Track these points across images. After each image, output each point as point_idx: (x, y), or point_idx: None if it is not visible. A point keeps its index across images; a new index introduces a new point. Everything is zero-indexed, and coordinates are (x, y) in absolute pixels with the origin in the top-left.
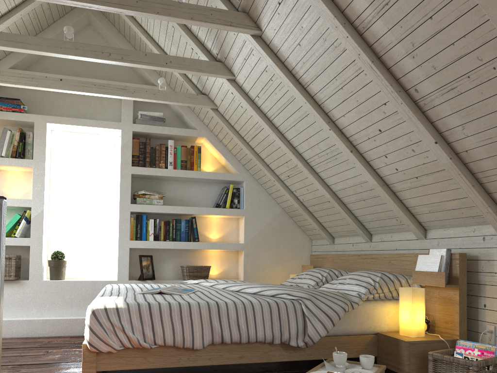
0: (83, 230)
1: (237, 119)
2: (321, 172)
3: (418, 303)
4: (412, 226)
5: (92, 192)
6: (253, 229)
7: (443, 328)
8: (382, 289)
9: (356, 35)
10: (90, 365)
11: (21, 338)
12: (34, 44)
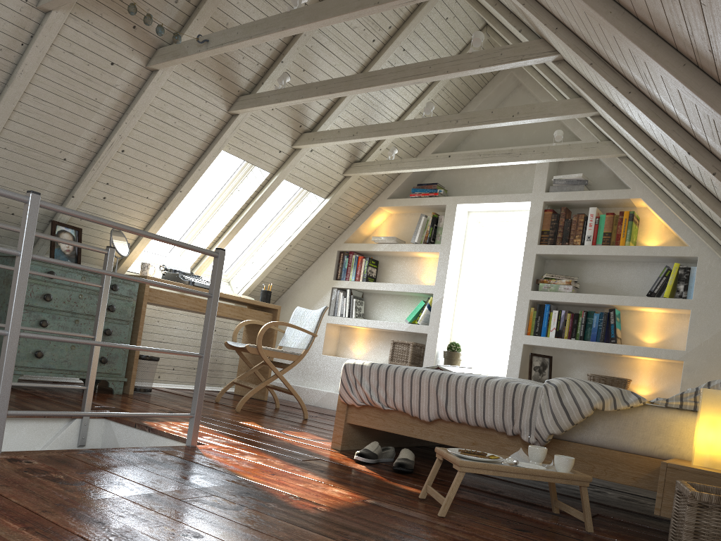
0: (492, 324)
1: None
2: None
3: (712, 414)
4: None
5: (507, 279)
6: (703, 331)
7: None
8: None
9: (571, 37)
10: (341, 415)
11: None
12: (395, 129)
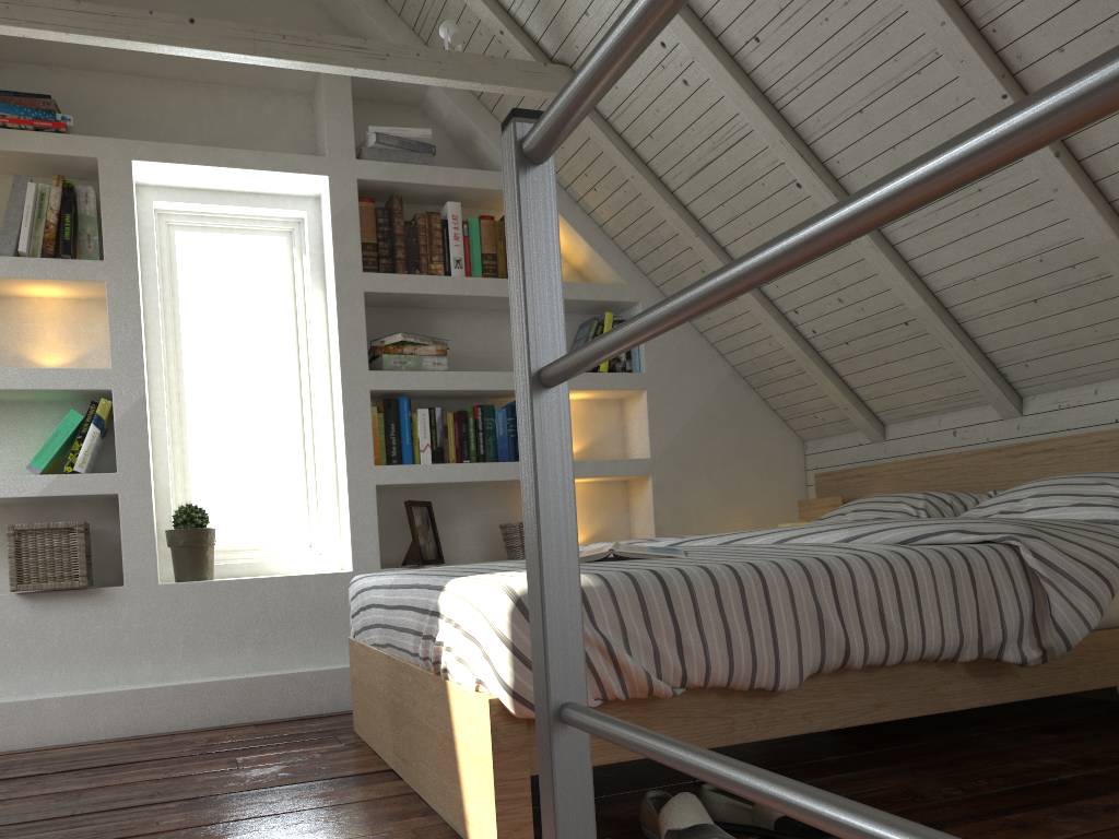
0: (238, 453)
1: (657, 125)
2: (909, 241)
3: None
4: None
5: (252, 350)
6: (668, 423)
7: None
8: None
9: None
10: (514, 760)
11: (126, 740)
12: None
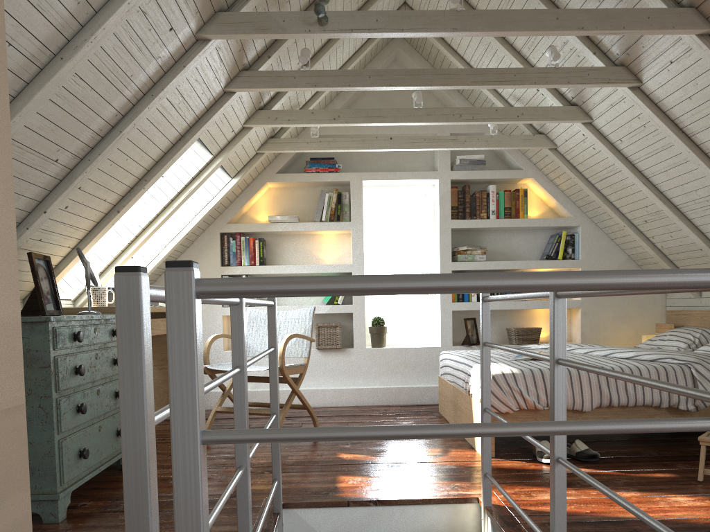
0: None
1: (583, 160)
2: (695, 219)
3: None
4: None
5: (403, 249)
6: None
7: None
8: None
9: None
10: None
11: (353, 407)
12: (389, 116)
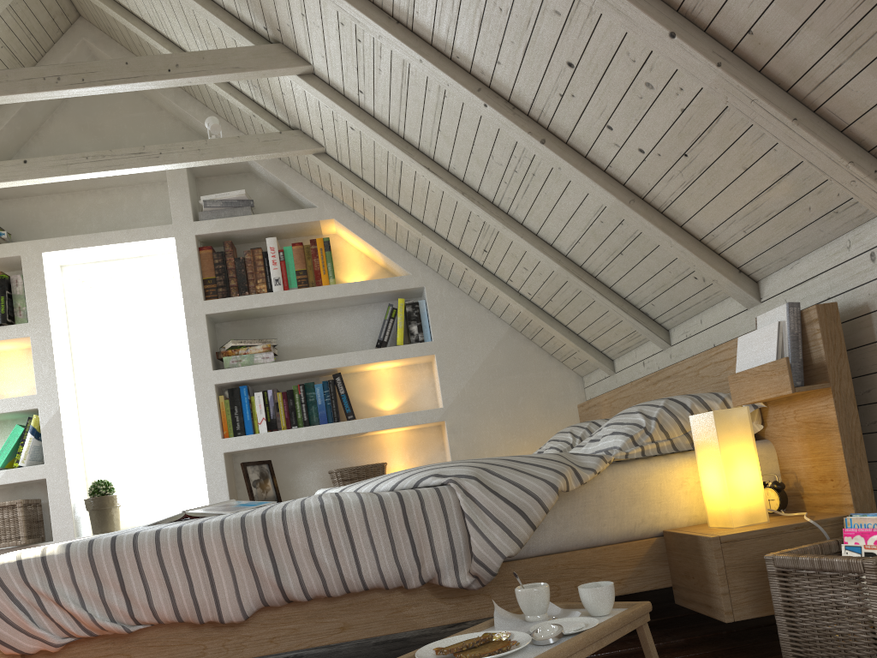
0: (150, 437)
1: (360, 160)
2: (527, 219)
3: (735, 445)
4: (723, 280)
5: (156, 364)
6: (457, 378)
7: (819, 496)
8: (666, 432)
9: None
10: None
11: None
12: None
